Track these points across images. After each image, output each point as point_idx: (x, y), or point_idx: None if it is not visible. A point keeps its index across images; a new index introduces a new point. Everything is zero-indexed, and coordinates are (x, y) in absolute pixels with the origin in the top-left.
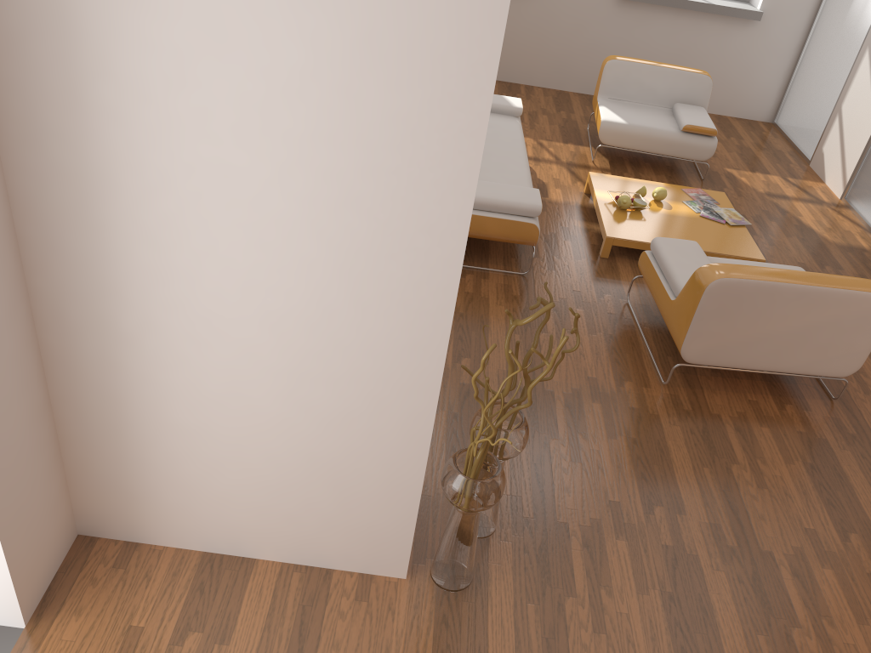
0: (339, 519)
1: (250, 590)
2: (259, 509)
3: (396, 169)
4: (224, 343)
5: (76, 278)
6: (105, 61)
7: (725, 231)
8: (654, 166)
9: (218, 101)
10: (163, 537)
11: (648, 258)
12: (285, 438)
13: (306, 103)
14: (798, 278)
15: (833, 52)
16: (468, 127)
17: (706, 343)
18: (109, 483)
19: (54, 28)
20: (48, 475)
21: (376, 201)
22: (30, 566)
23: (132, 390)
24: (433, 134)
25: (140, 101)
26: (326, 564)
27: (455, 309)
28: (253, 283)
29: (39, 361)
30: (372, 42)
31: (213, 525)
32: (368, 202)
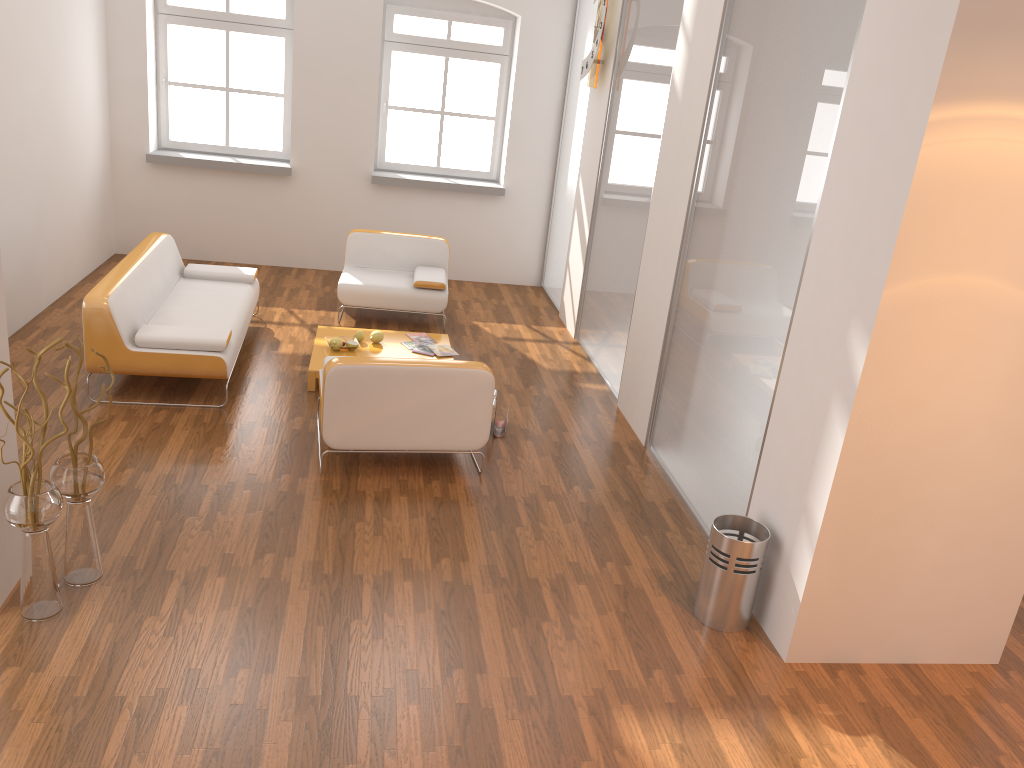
0: None
1: None
2: None
3: None
4: None
5: None
6: None
7: None
8: (401, 323)
9: None
10: None
11: (319, 374)
12: None
13: None
14: (406, 362)
15: (563, 216)
16: None
17: (343, 428)
18: None
19: None
20: None
21: None
22: None
23: None
24: None
25: None
26: None
27: (137, 435)
28: None
29: None
30: None
31: None
32: None
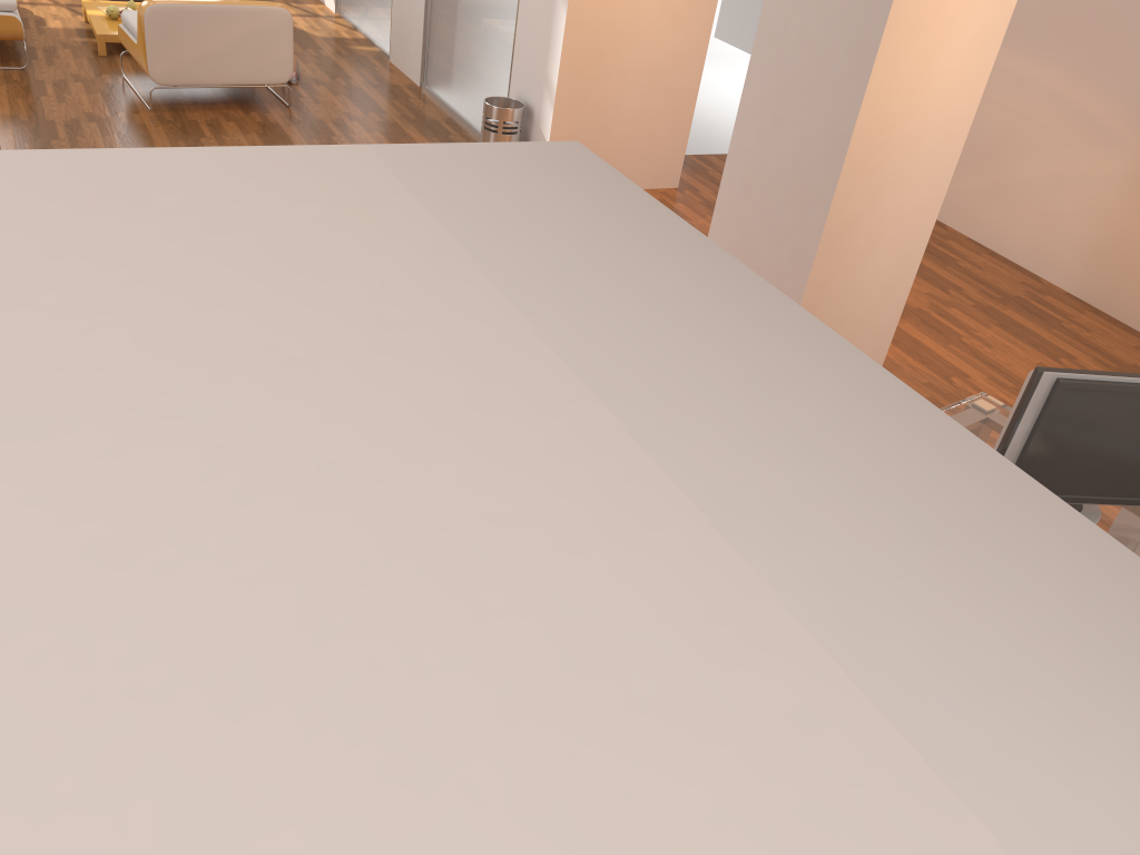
0: None
1: None
2: None
3: None
4: None
5: None
6: None
7: None
8: None
9: None
10: None
11: (121, 28)
12: None
13: None
14: (213, 1)
15: None
16: None
17: (166, 65)
18: None
19: None
20: None
21: None
22: None
23: None
24: None
25: None
26: None
27: None
28: None
29: None
30: None
31: None
32: None
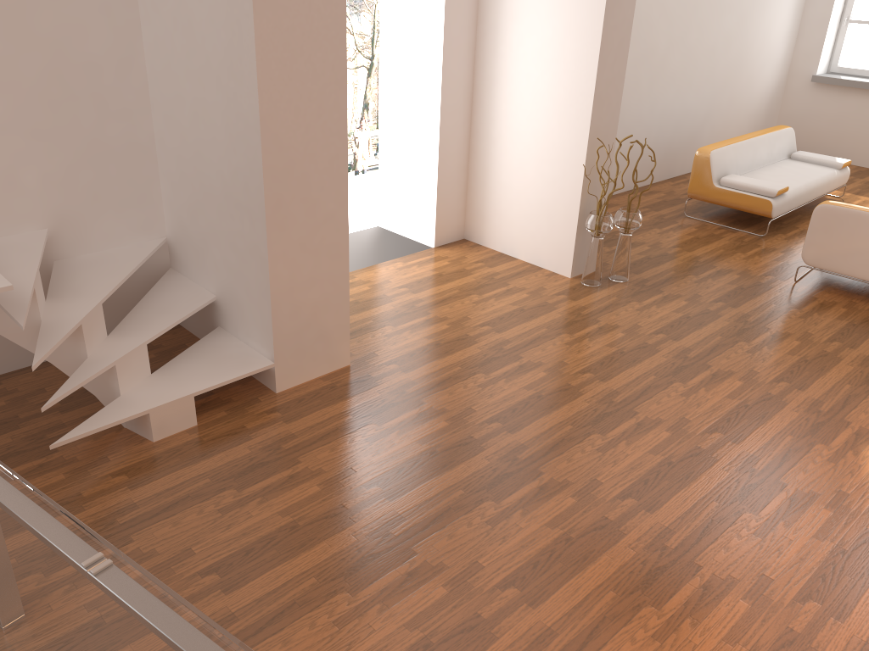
0: (548, 238)
1: (509, 263)
2: (522, 229)
3: (573, 71)
4: (520, 144)
5: (484, 116)
6: (503, 39)
7: None
8: None
9: (528, 49)
10: (489, 243)
11: None
12: (533, 190)
13: (550, 48)
14: None
15: None
16: (593, 54)
17: (817, 251)
18: (477, 211)
19: (493, 29)
20: (459, 197)
21: (567, 83)
22: (442, 225)
23: (491, 165)
24: (584, 57)
25: (510, 51)
26: (541, 265)
27: (696, 236)
28: (530, 117)
29: (468, 150)
30: (568, 27)
31: (506, 237)
32: (565, 84)
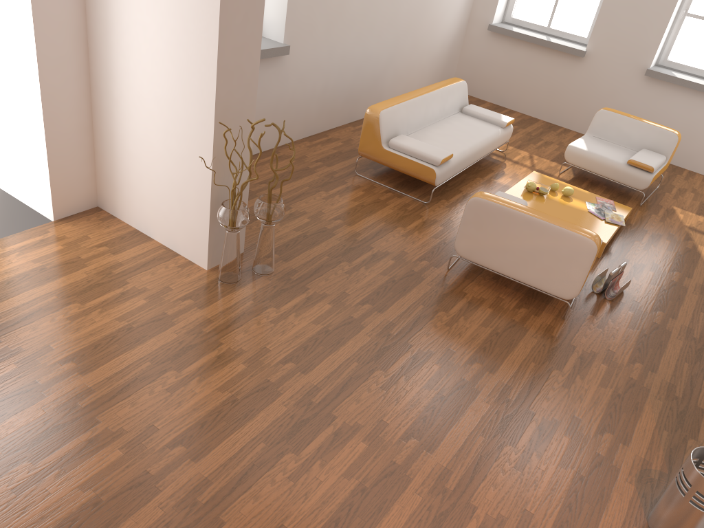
0: (182, 222)
1: (140, 246)
2: (154, 208)
3: (193, 31)
4: (143, 110)
5: (102, 69)
6: None
7: (596, 223)
8: (609, 189)
9: None
10: (124, 216)
11: None
12: (162, 167)
13: None
14: (530, 211)
15: None
16: (213, 14)
17: (469, 243)
18: (108, 179)
19: None
20: (84, 162)
21: (187, 46)
22: (63, 195)
23: (116, 129)
24: (203, 16)
25: None
26: (178, 251)
27: (362, 202)
28: (152, 80)
29: (90, 107)
30: None
31: (140, 214)
32: (185, 46)
